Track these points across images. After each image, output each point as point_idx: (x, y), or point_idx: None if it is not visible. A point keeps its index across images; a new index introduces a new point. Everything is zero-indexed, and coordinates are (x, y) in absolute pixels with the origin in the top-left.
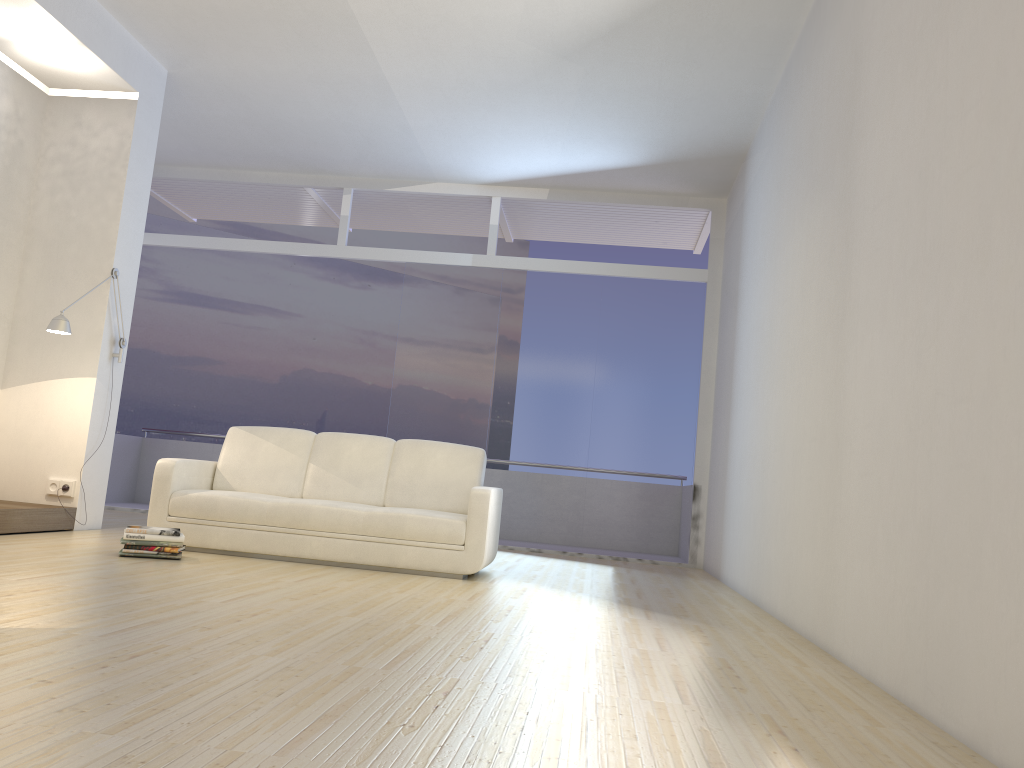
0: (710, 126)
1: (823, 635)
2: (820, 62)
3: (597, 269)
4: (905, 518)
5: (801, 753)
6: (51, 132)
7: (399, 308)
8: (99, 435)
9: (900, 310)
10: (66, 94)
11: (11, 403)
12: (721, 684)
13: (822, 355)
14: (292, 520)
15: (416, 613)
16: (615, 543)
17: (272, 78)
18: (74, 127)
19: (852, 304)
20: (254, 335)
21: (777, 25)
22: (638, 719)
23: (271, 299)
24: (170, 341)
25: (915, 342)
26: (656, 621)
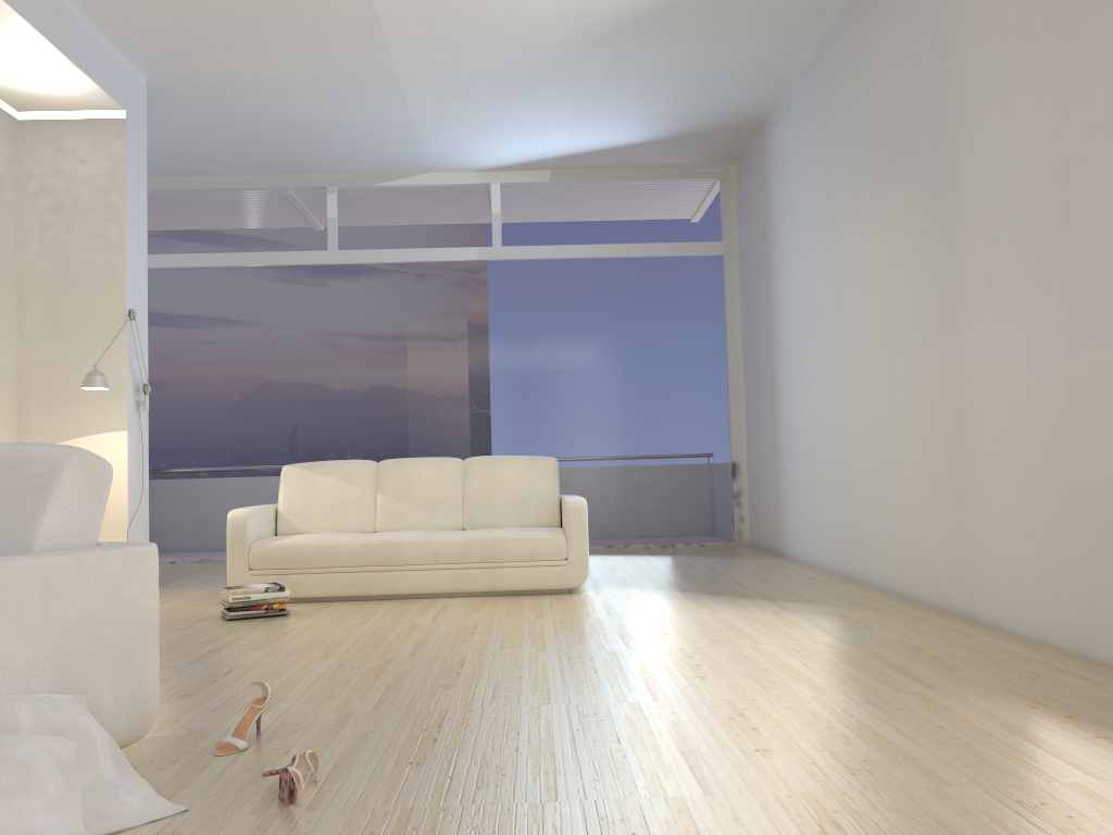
0: (732, 99)
1: (962, 603)
2: (881, 43)
3: (610, 251)
4: (1073, 495)
5: (1077, 719)
6: (29, 162)
7: (360, 303)
8: (136, 492)
9: (1042, 302)
10: (39, 117)
11: None
12: (934, 666)
13: (924, 338)
14: (385, 557)
15: (590, 638)
16: (660, 531)
17: (267, 81)
18: (55, 154)
19: (966, 292)
20: (208, 350)
21: (819, 1)
22: (920, 711)
23: (222, 308)
24: None
25: (1068, 334)
26: (795, 611)
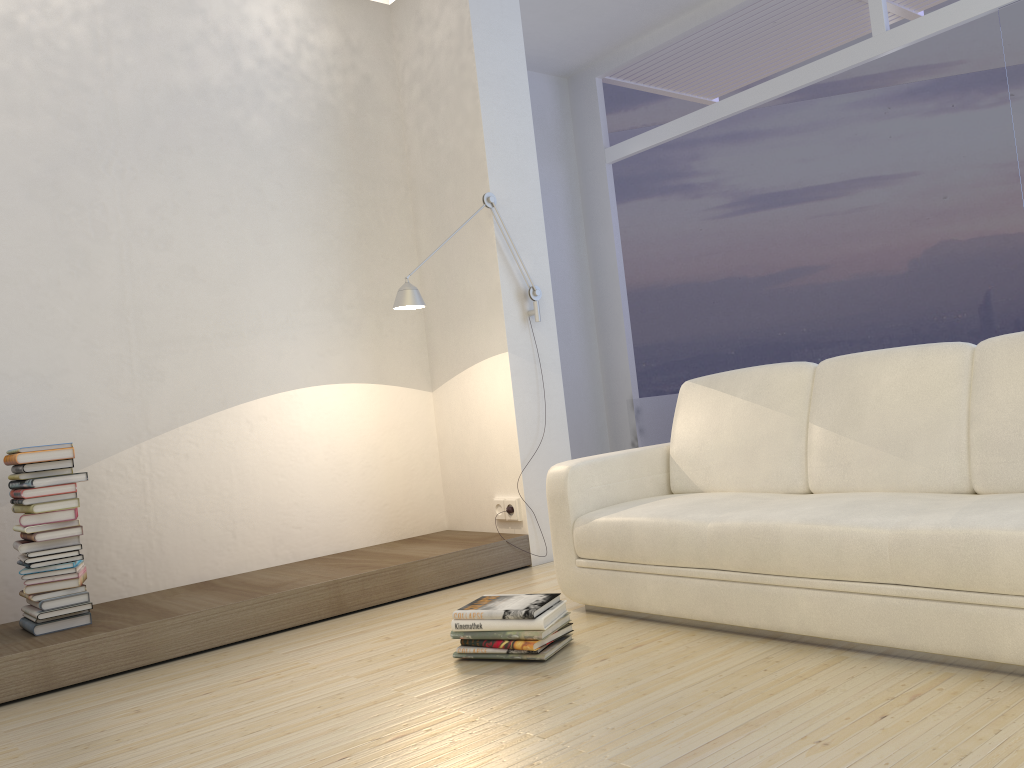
0: None
1: None
2: None
3: None
4: None
5: None
6: (401, 49)
7: None
8: (538, 428)
9: None
10: None
11: (443, 407)
12: None
13: None
14: (751, 558)
15: None
16: None
17: None
18: (417, 29)
19: None
20: (857, 220)
21: None
22: None
23: (868, 166)
24: (754, 260)
25: None
26: None
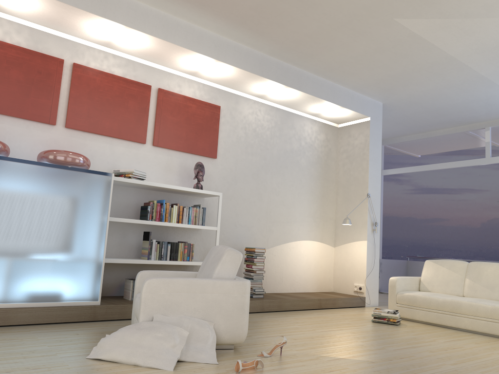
0: None
1: None
2: None
3: None
4: None
5: None
6: (340, 141)
7: None
8: (371, 265)
9: None
10: (344, 125)
11: (338, 253)
12: None
13: None
14: (452, 308)
15: (493, 367)
16: None
17: (427, 92)
18: (348, 137)
19: None
20: (462, 204)
21: None
22: None
23: (469, 184)
24: (420, 212)
25: None
26: None
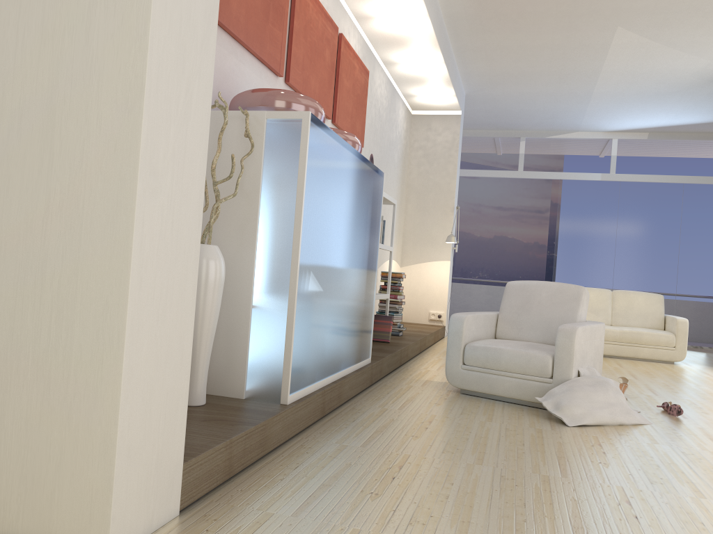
0: None
1: None
2: None
3: (680, 180)
4: None
5: None
6: (415, 134)
7: (493, 188)
8: (449, 289)
9: None
10: (421, 113)
11: (406, 274)
12: None
13: None
14: None
15: None
16: (694, 338)
17: (523, 94)
18: (427, 130)
19: None
20: None
21: None
22: None
23: None
24: None
25: None
26: None
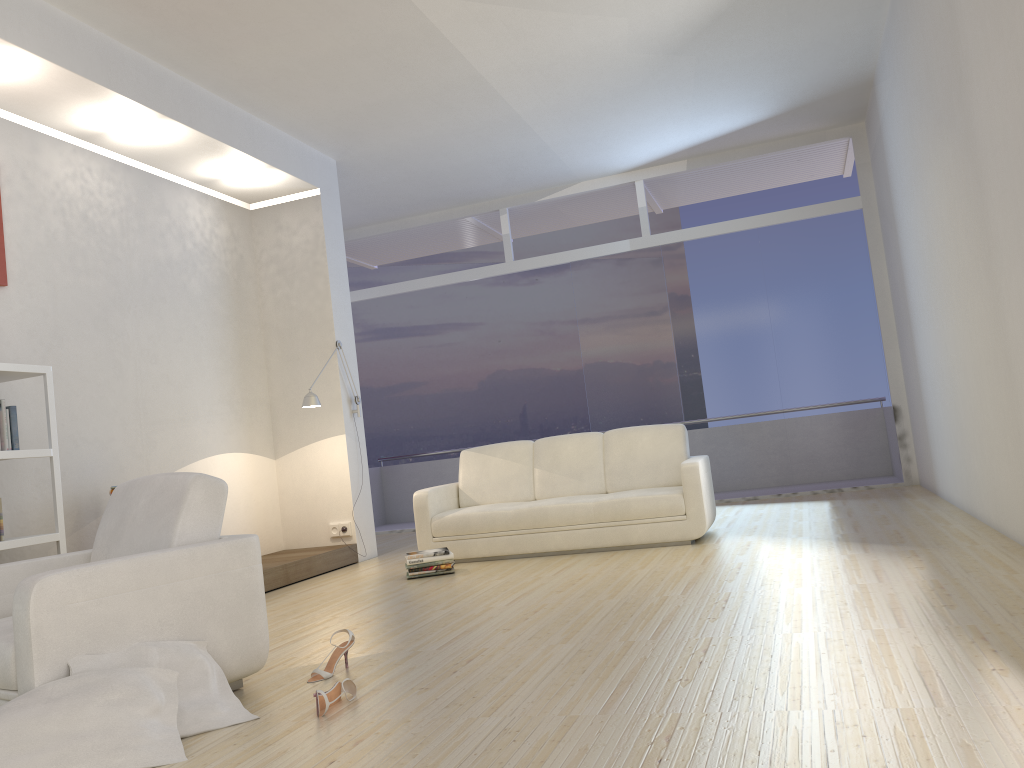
0: (829, 68)
1: None
2: (920, 3)
3: (750, 223)
4: None
5: (999, 653)
6: (260, 240)
7: (568, 293)
8: (358, 480)
9: None
10: (263, 205)
11: (285, 469)
12: (933, 604)
13: (979, 284)
14: (534, 521)
15: (661, 585)
16: (826, 477)
17: (421, 141)
18: (276, 231)
19: (994, 239)
20: (446, 351)
21: None
22: (861, 646)
23: (453, 315)
24: (378, 375)
25: None
26: (873, 553)
